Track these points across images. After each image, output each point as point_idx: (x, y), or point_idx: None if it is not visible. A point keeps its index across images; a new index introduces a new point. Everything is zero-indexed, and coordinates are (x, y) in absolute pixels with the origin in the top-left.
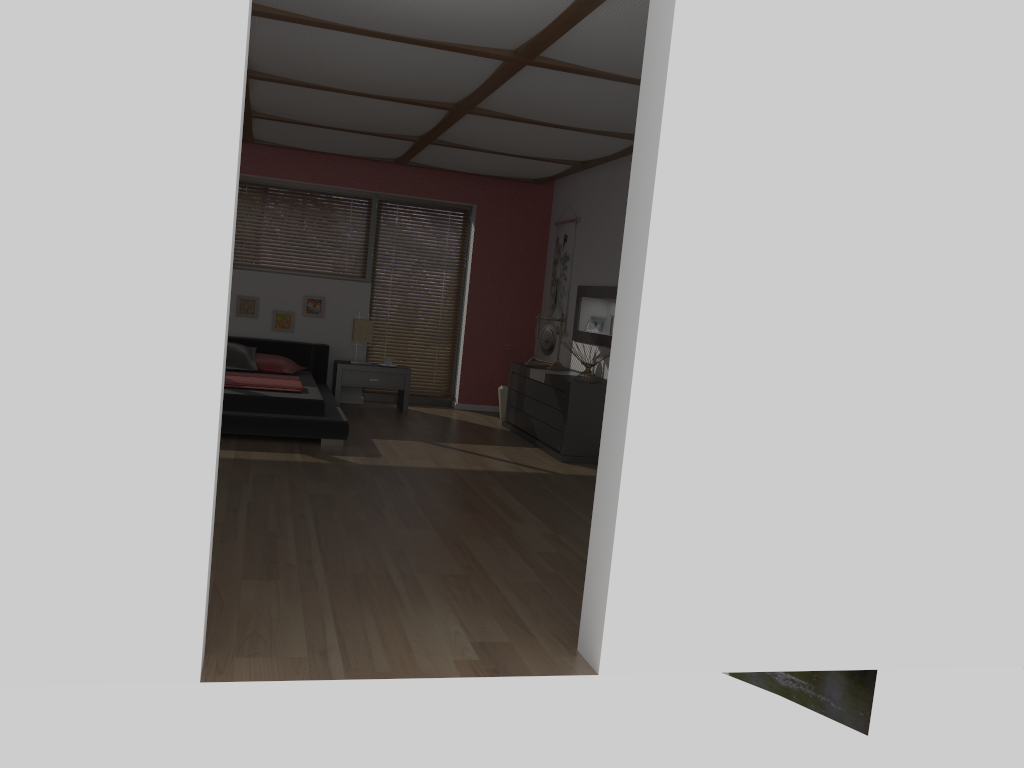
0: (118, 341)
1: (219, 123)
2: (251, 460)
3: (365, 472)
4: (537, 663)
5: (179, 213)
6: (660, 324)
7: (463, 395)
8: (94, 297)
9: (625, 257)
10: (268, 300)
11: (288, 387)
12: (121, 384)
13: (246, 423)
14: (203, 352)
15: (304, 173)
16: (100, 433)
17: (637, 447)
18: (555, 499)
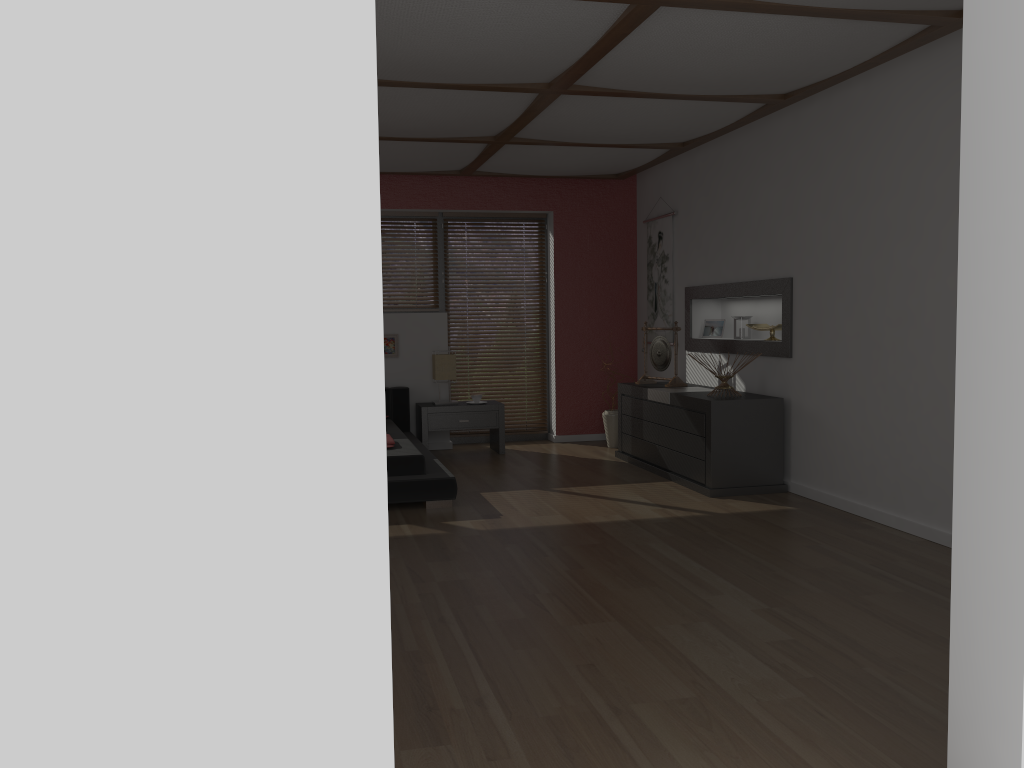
0: (208, 451)
1: (340, 51)
2: None
3: (492, 541)
4: None
5: (289, 216)
6: None
7: (561, 426)
8: (159, 379)
9: (971, 214)
10: None
11: None
12: (220, 524)
13: None
14: (352, 451)
15: None
16: (193, 614)
17: None
18: (736, 552)
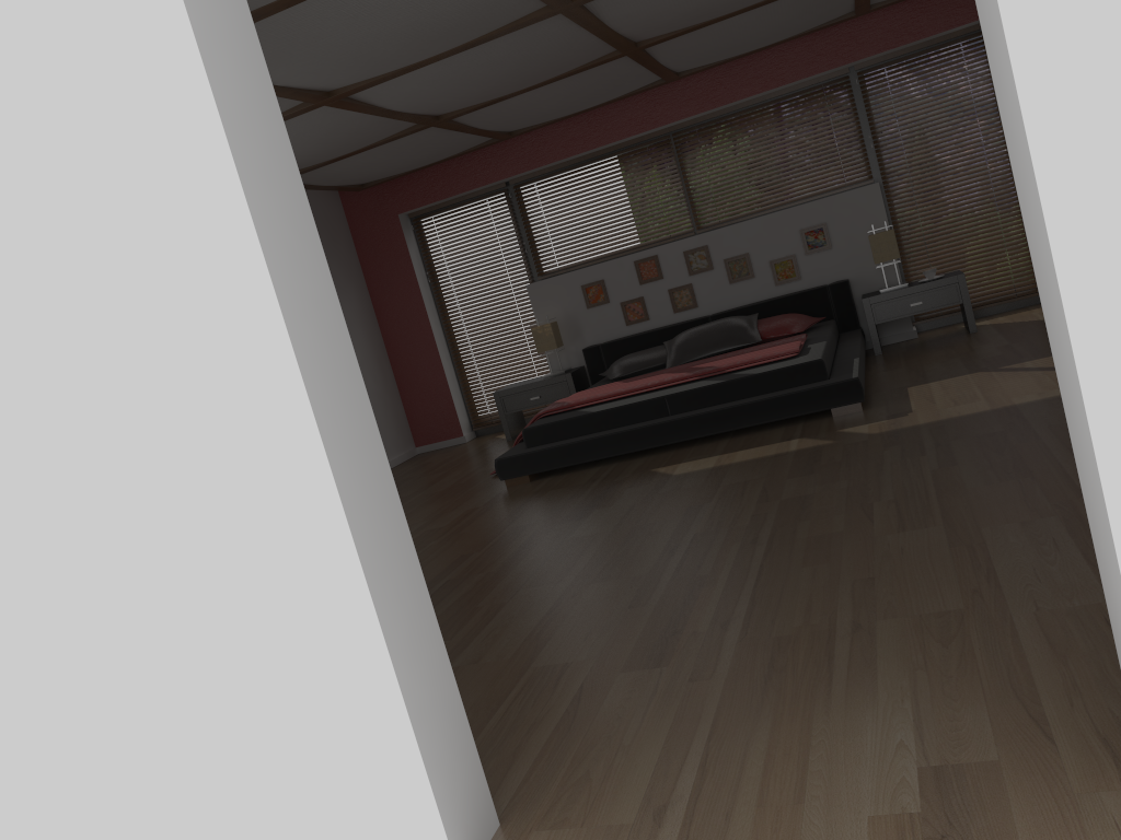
0: (196, 445)
1: (184, 91)
2: (731, 465)
3: (875, 445)
4: (1039, 815)
5: (191, 243)
6: (1074, 67)
7: None
8: (150, 397)
9: None
10: (759, 252)
11: (780, 354)
12: (221, 500)
13: (732, 416)
14: (291, 426)
15: (752, 84)
16: (224, 571)
17: (1110, 356)
18: None
